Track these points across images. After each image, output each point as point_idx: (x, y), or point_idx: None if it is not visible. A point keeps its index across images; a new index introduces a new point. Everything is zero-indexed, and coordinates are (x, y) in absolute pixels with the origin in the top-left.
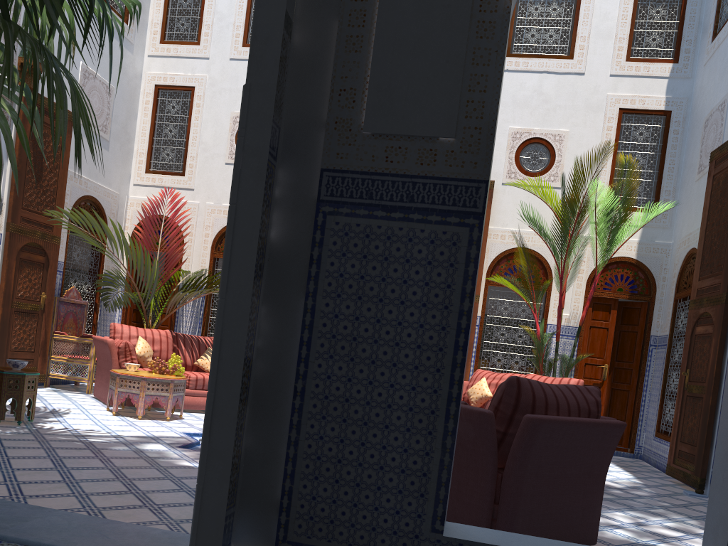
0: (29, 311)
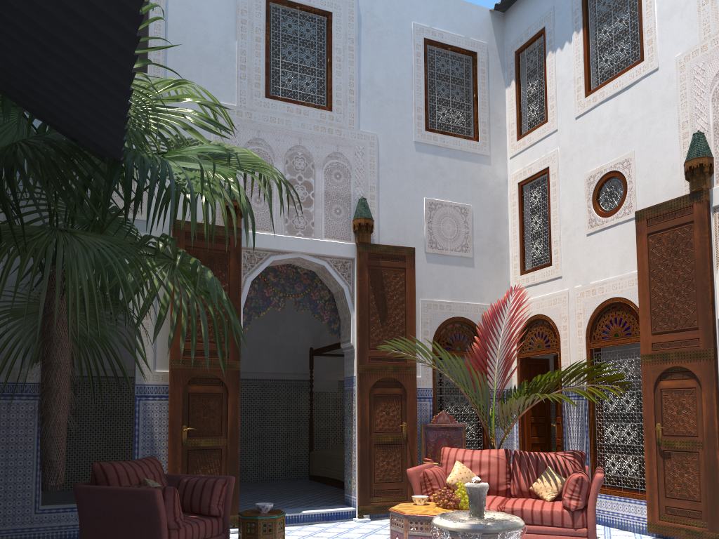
0: (390, 442)
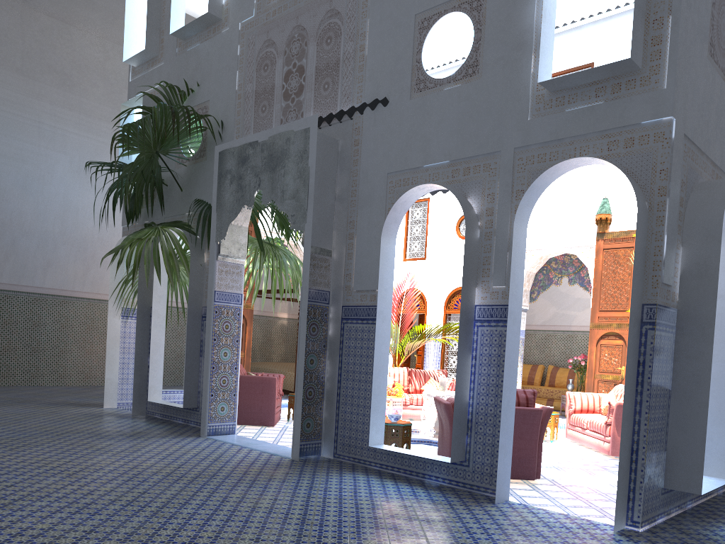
0: None
